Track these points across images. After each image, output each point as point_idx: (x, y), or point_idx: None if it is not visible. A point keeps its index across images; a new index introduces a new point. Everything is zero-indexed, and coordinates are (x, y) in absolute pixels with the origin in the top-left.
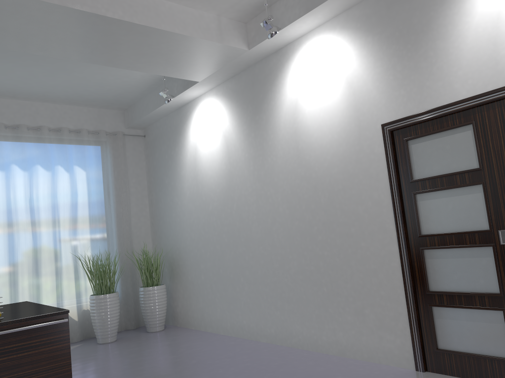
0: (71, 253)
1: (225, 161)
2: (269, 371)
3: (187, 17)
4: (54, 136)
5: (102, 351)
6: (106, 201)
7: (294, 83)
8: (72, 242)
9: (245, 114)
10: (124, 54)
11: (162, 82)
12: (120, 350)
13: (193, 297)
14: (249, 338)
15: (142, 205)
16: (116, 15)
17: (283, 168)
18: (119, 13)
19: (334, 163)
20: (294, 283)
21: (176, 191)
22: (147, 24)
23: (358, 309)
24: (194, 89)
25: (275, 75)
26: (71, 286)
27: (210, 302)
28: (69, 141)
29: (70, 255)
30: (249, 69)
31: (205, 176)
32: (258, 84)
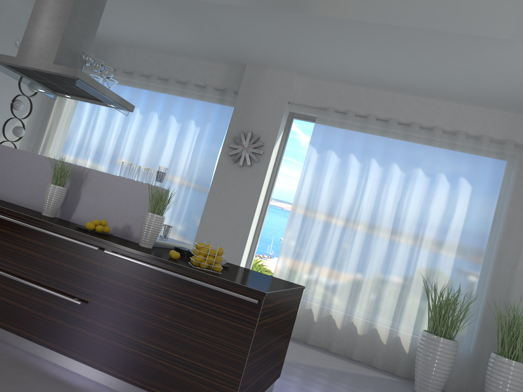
0: (424, 275)
1: None
2: None
3: None
4: (448, 139)
5: None
6: (487, 228)
7: None
8: (429, 263)
9: None
10: (500, 12)
11: None
12: None
13: None
14: None
15: None
16: None
17: None
18: None
19: None
20: None
21: None
22: None
23: None
24: None
25: None
26: (413, 311)
27: None
28: (462, 148)
29: (422, 277)
30: None
31: None
32: None
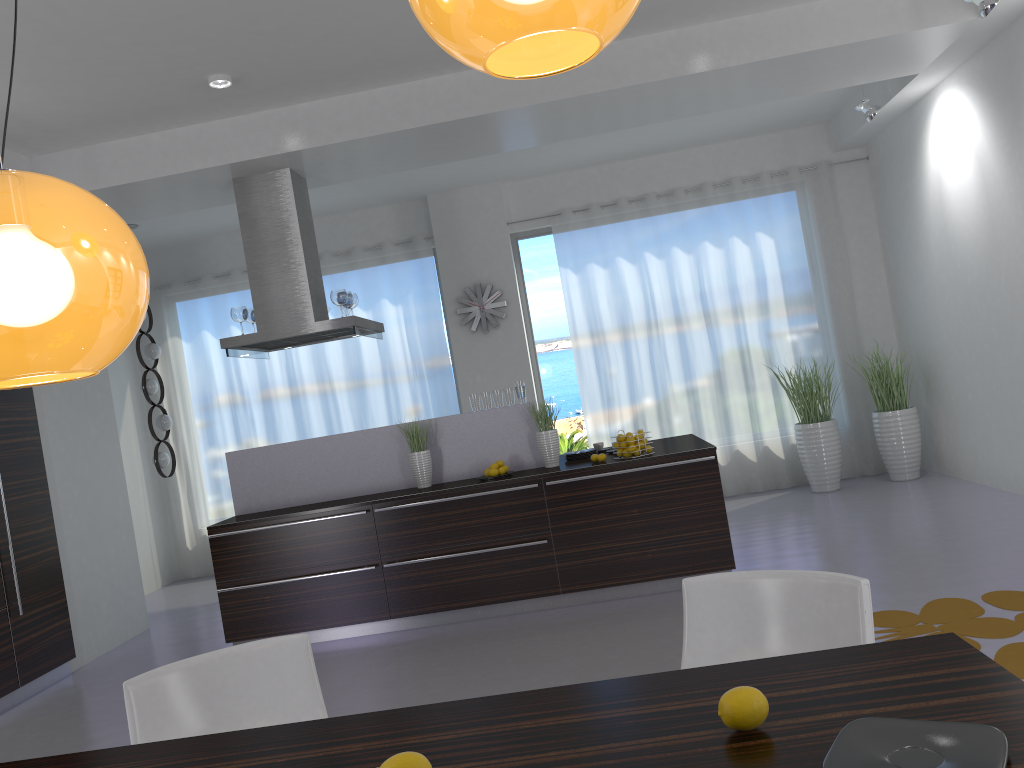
0: (764, 364)
1: (982, 201)
2: (1022, 544)
3: (853, 11)
4: (723, 193)
5: (812, 502)
6: (809, 280)
7: None
8: (764, 348)
9: (1003, 118)
10: (774, 87)
11: None
12: (836, 502)
13: (959, 429)
14: None
15: (874, 277)
16: (741, 60)
17: None
18: (745, 55)
19: None
20: None
21: (919, 252)
22: (787, 53)
23: None
24: (918, 83)
25: None
26: (770, 410)
27: (983, 438)
28: (743, 198)
29: (763, 367)
30: (1002, 35)
31: (957, 228)
32: (1017, 62)
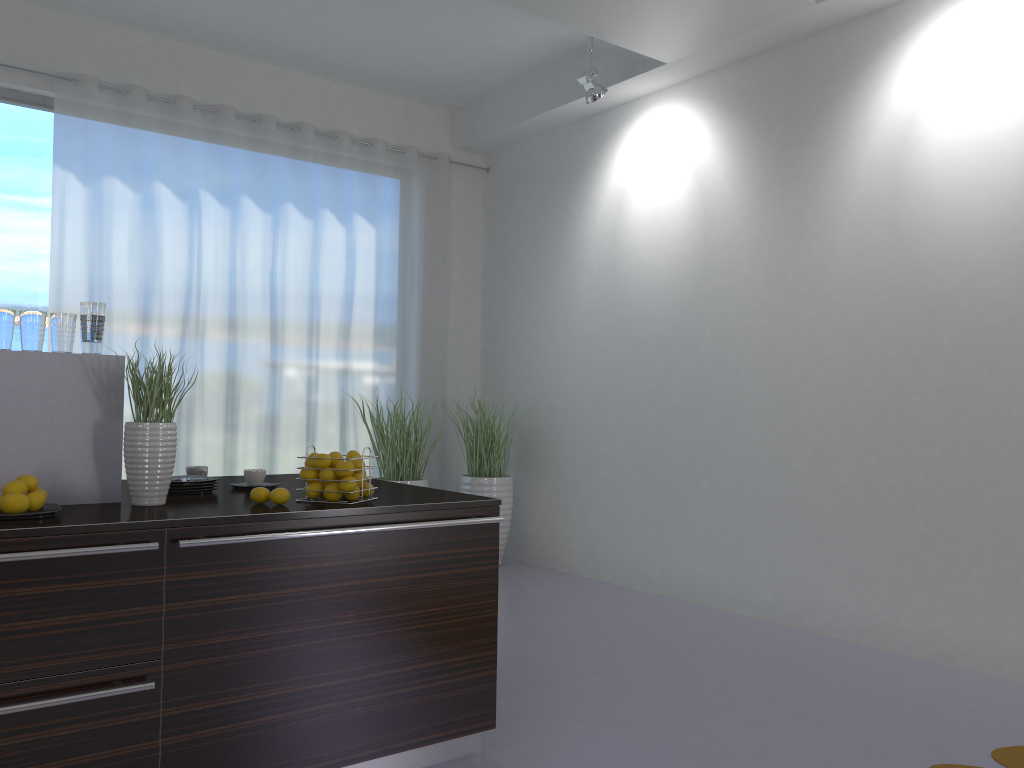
0: (336, 391)
1: (695, 240)
2: (805, 674)
3: None
4: (323, 147)
5: None
6: (407, 295)
7: (909, 87)
8: (340, 370)
9: (764, 145)
10: None
11: (565, 57)
12: None
13: (572, 509)
14: (707, 604)
15: (469, 312)
16: None
17: (850, 267)
18: None
19: (991, 268)
20: (840, 507)
21: (556, 290)
22: None
23: (1005, 574)
24: (645, 80)
25: (858, 66)
26: None
27: (615, 523)
28: (350, 163)
29: (334, 395)
30: (789, 47)
31: (637, 267)
32: (809, 82)
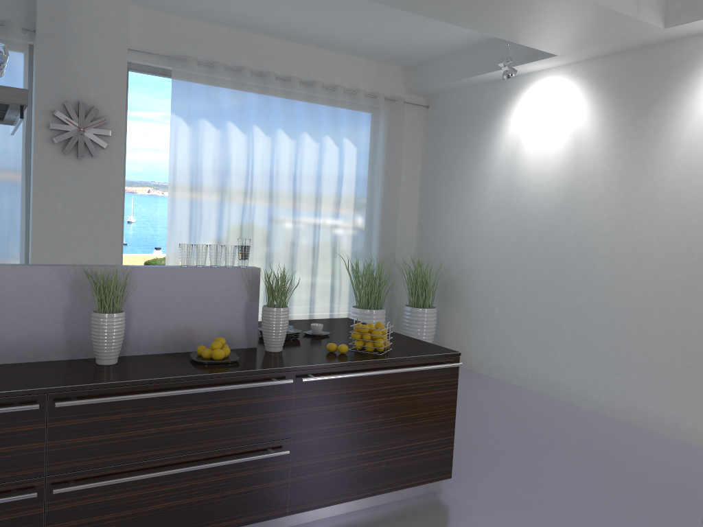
0: (330, 251)
1: (568, 169)
2: (626, 453)
3: None
4: (326, 95)
5: None
6: (374, 189)
7: None
8: (332, 237)
9: (620, 113)
10: (498, 17)
11: (487, 42)
12: None
13: (474, 331)
14: (561, 399)
15: (411, 199)
16: None
17: (672, 199)
18: None
19: None
20: (654, 349)
21: (471, 191)
22: None
23: None
24: (541, 63)
25: (689, 68)
26: (326, 290)
27: (503, 343)
28: (342, 105)
29: (328, 253)
30: (642, 49)
31: (527, 183)
32: (654, 75)
